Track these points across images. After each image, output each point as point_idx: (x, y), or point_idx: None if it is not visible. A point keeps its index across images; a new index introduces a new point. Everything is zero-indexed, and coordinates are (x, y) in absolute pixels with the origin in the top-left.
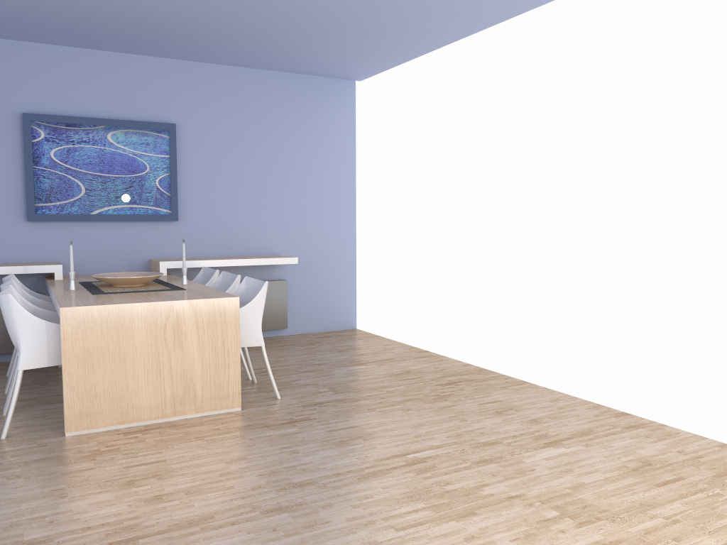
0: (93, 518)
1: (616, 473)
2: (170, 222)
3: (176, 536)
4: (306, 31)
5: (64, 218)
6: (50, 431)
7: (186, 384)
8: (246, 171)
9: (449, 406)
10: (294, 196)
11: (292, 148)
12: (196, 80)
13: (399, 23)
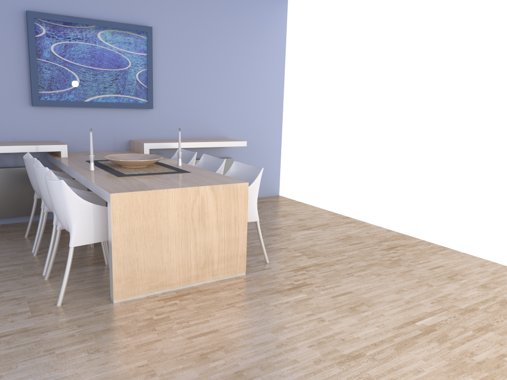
0: None
1: None
2: (146, 109)
3: None
4: None
5: (62, 104)
6: (96, 297)
7: (206, 256)
8: (204, 69)
9: (407, 271)
10: (239, 91)
11: (239, 52)
12: None
13: None
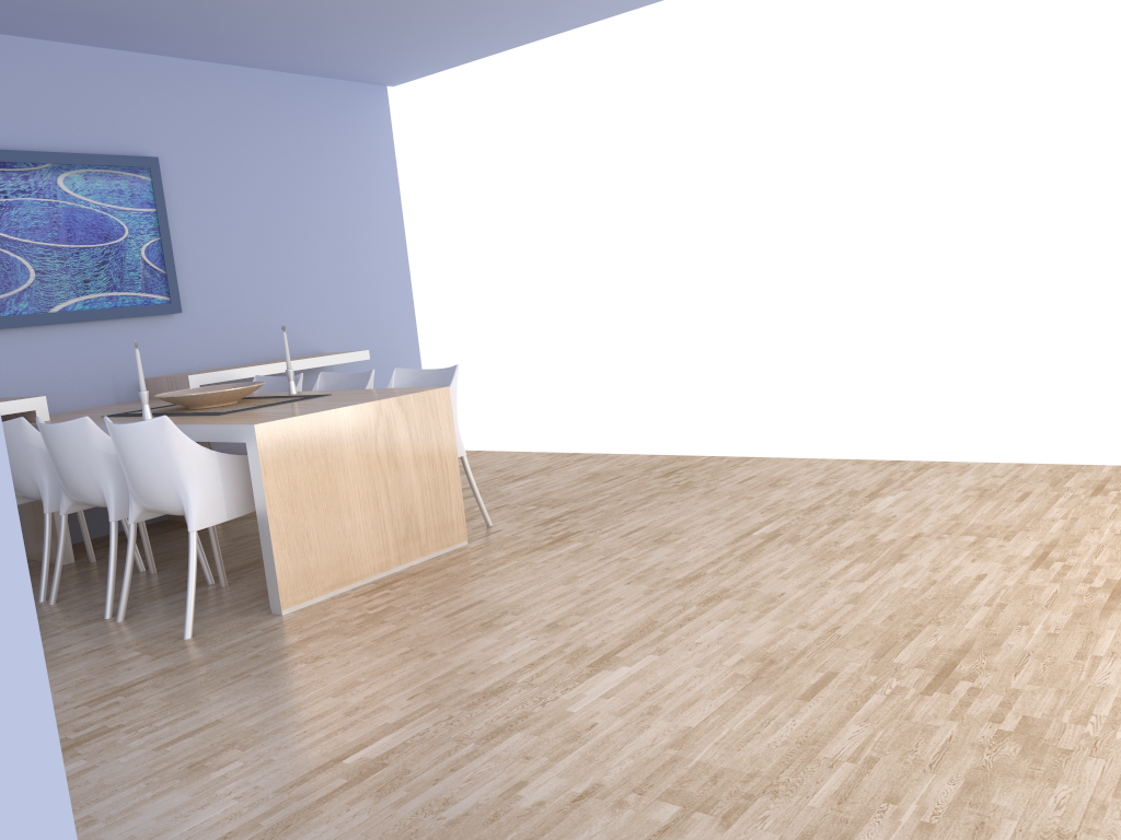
0: (517, 657)
1: (970, 501)
2: (167, 316)
3: (651, 643)
4: (393, 11)
5: (8, 323)
6: (244, 616)
7: (407, 518)
8: (262, 228)
9: (710, 491)
10: (331, 263)
11: (319, 190)
12: (174, 87)
13: (530, 2)
